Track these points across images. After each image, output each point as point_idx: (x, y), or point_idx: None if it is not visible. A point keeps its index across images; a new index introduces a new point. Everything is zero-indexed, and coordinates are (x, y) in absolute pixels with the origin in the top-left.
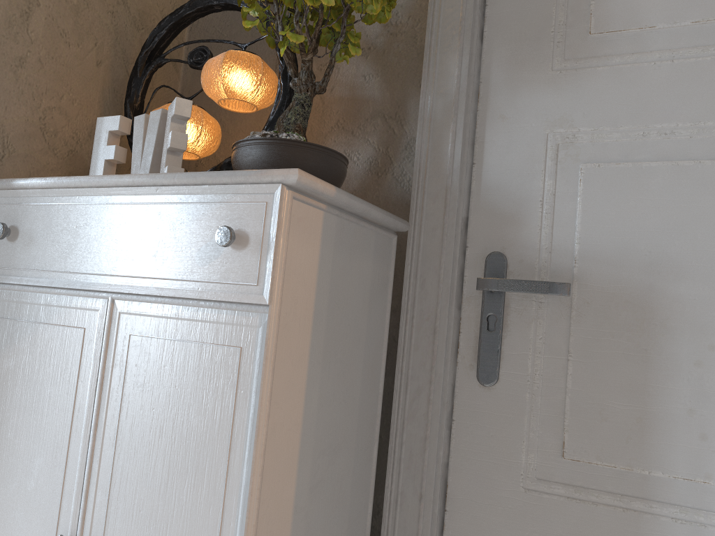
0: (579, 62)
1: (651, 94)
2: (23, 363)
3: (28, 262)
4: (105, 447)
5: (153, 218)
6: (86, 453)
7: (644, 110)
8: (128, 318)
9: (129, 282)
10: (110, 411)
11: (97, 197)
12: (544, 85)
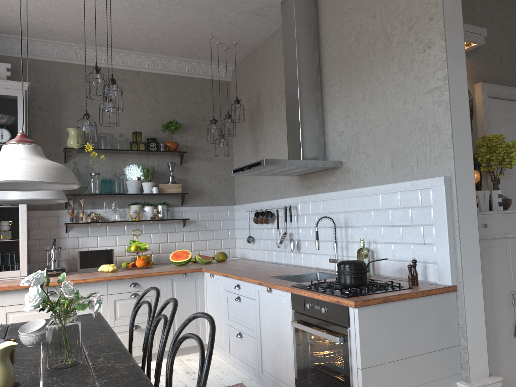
0: (505, 174)
1: (515, 183)
2: (493, 257)
3: (491, 232)
4: (514, 269)
5: (515, 219)
6: (511, 272)
7: (515, 186)
8: (513, 241)
9: (513, 234)
10: (514, 262)
11: (503, 215)
12: (501, 179)
